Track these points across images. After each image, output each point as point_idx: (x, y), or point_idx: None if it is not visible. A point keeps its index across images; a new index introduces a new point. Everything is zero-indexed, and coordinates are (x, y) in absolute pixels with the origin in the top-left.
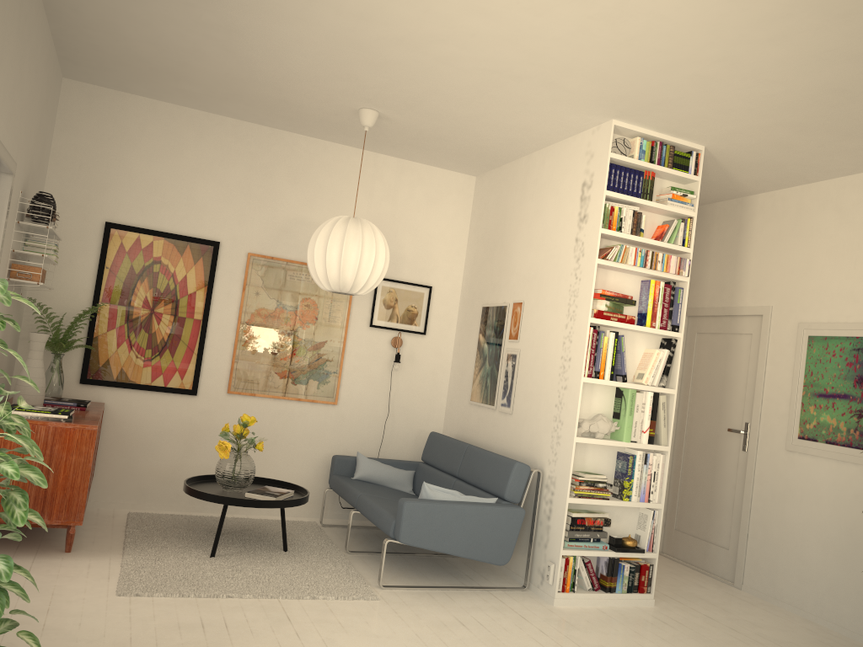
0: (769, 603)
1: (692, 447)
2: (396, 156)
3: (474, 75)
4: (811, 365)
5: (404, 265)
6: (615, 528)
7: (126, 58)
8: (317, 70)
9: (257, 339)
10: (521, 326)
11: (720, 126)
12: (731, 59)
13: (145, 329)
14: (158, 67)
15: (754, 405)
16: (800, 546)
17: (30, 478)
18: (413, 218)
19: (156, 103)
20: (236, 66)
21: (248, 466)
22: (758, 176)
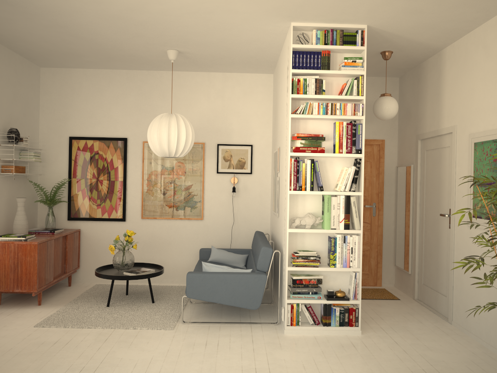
0: (463, 334)
1: (427, 228)
2: (220, 71)
3: (188, 17)
4: (476, 163)
5: (233, 135)
6: (332, 285)
7: (47, 51)
8: (121, 35)
9: (153, 188)
10: (279, 162)
11: (357, 10)
12: None
13: (95, 189)
14: (63, 53)
15: (451, 196)
16: (477, 293)
17: None
18: (236, 106)
19: (86, 70)
20: (89, 43)
21: (126, 257)
22: (429, 35)
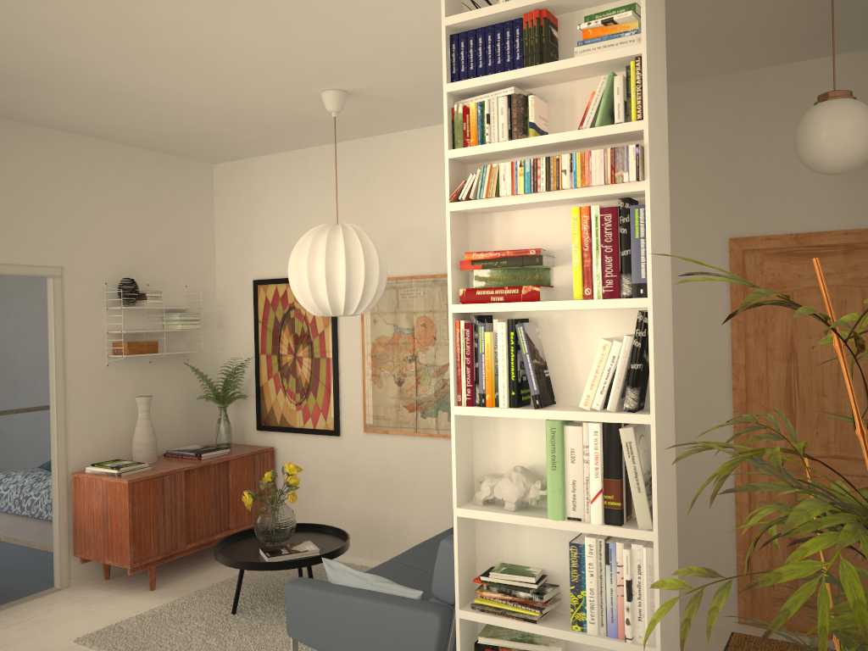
0: None
1: None
2: None
3: (234, 17)
4: None
5: None
6: None
7: (173, 138)
8: (208, 85)
9: (381, 371)
10: None
11: None
12: None
13: (292, 374)
14: (195, 135)
15: None
16: None
17: None
18: None
19: (272, 157)
20: (196, 111)
21: (270, 519)
22: None
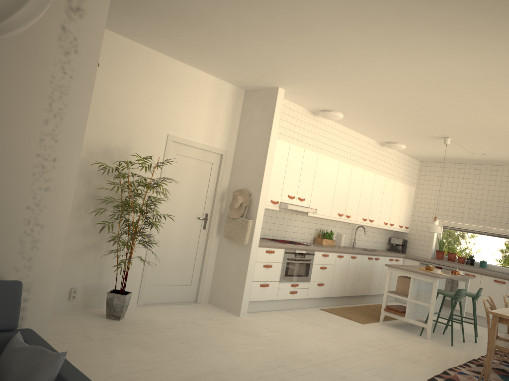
0: None
1: None
2: None
3: None
4: None
5: None
6: None
7: None
8: None
9: None
10: None
11: None
12: (248, 4)
13: None
14: None
15: None
16: None
17: None
18: None
19: None
20: None
21: None
22: None
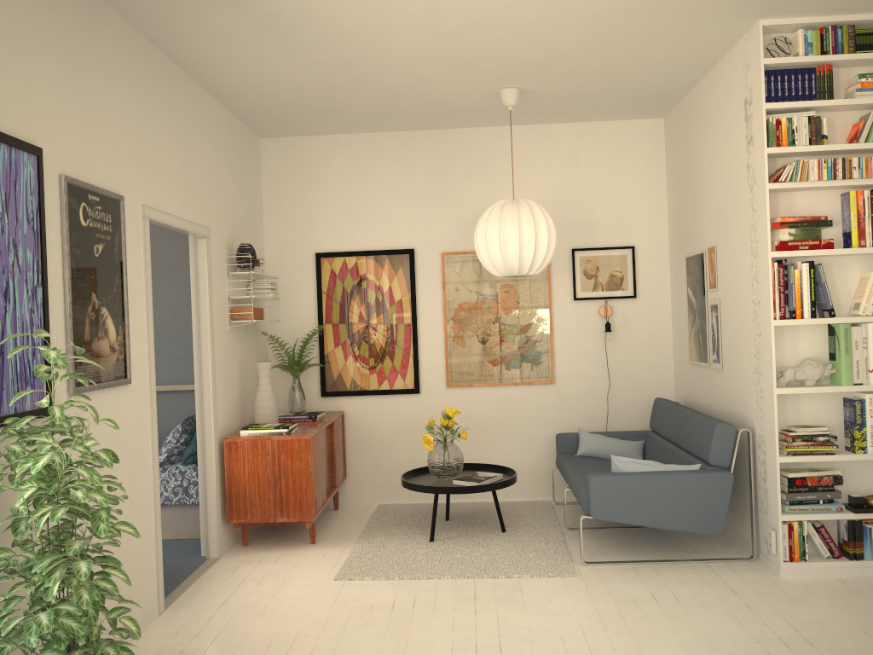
0: None
1: None
2: (569, 121)
3: (576, 26)
4: None
5: (599, 231)
6: (856, 486)
7: (289, 109)
8: (435, 70)
9: (465, 333)
10: (717, 273)
11: None
12: None
13: (364, 341)
14: (316, 109)
15: None
16: None
17: (95, 499)
18: (600, 180)
19: (336, 137)
20: (371, 89)
21: (453, 455)
22: None
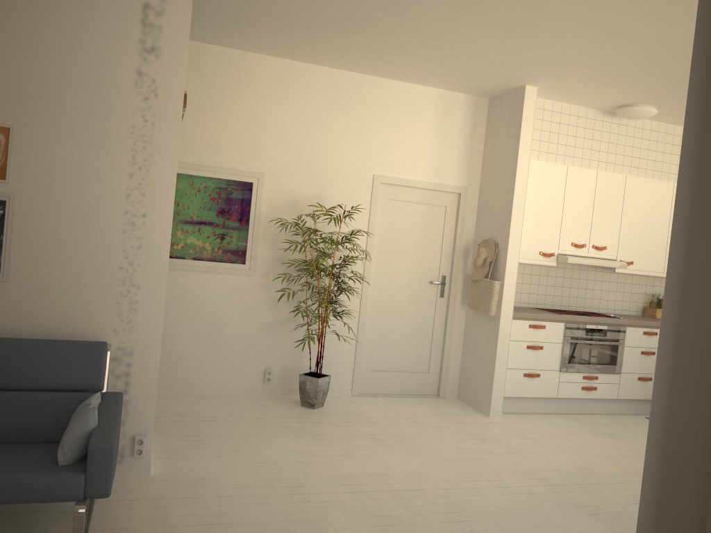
0: None
1: None
2: None
3: None
4: (178, 197)
5: None
6: None
7: None
8: None
9: None
10: (10, 161)
11: None
12: None
13: None
14: None
15: None
16: (170, 341)
17: None
18: None
19: None
20: None
21: None
22: None
